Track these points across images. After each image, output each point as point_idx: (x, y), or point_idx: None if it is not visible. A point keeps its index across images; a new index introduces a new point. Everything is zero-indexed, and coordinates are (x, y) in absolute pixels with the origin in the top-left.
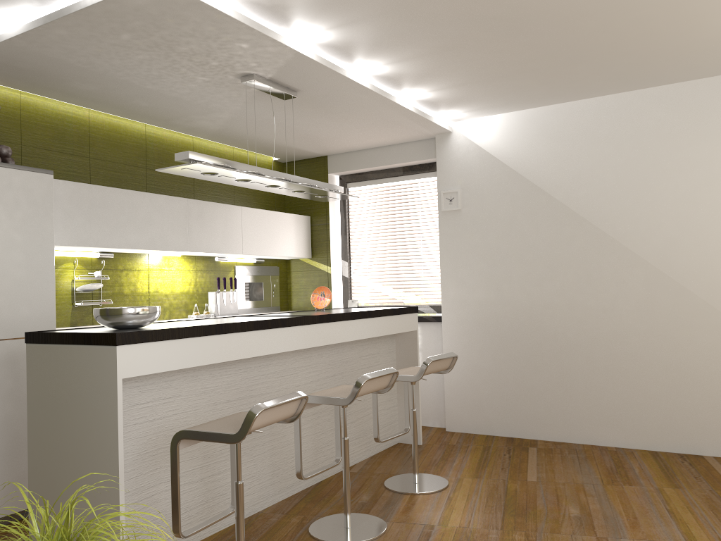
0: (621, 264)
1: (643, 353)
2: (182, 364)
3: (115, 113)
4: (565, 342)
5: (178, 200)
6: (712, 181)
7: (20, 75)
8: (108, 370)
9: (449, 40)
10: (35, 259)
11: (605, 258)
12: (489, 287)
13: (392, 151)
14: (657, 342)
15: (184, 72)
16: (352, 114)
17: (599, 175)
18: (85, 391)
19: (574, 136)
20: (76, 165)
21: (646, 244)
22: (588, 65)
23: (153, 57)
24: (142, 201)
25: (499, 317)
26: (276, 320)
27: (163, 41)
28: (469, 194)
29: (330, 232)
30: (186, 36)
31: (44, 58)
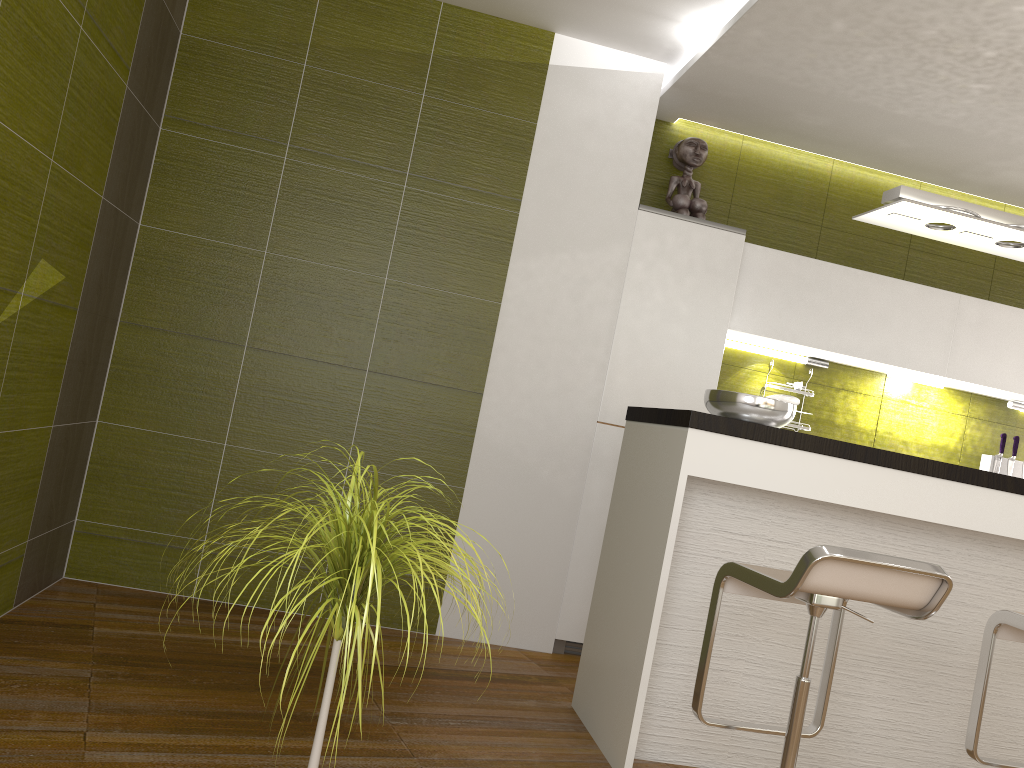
0: None
1: None
2: (791, 488)
3: (868, 163)
4: None
5: (942, 295)
6: None
7: (732, 110)
8: (675, 460)
9: None
10: (699, 340)
11: None
12: None
13: None
14: None
15: (945, 78)
16: None
17: None
18: (653, 485)
19: None
20: (799, 235)
21: None
22: None
23: (889, 56)
24: (878, 289)
25: None
26: (1001, 476)
27: (893, 23)
28: None
29: None
30: (925, 8)
31: (749, 78)
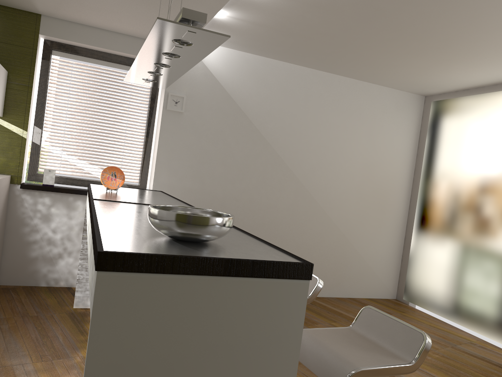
0: (284, 178)
1: (286, 235)
2: None
3: None
4: (242, 226)
5: None
6: (337, 138)
7: None
8: (290, 312)
9: (330, 3)
10: None
11: (276, 172)
12: (195, 179)
13: (120, 40)
14: (294, 229)
15: None
16: (162, 5)
17: (282, 116)
18: (240, 342)
19: (272, 84)
20: None
21: (300, 168)
22: (333, 50)
23: None
24: None
25: (199, 203)
26: None
27: None
28: (192, 102)
29: (32, 96)
30: None
31: None
